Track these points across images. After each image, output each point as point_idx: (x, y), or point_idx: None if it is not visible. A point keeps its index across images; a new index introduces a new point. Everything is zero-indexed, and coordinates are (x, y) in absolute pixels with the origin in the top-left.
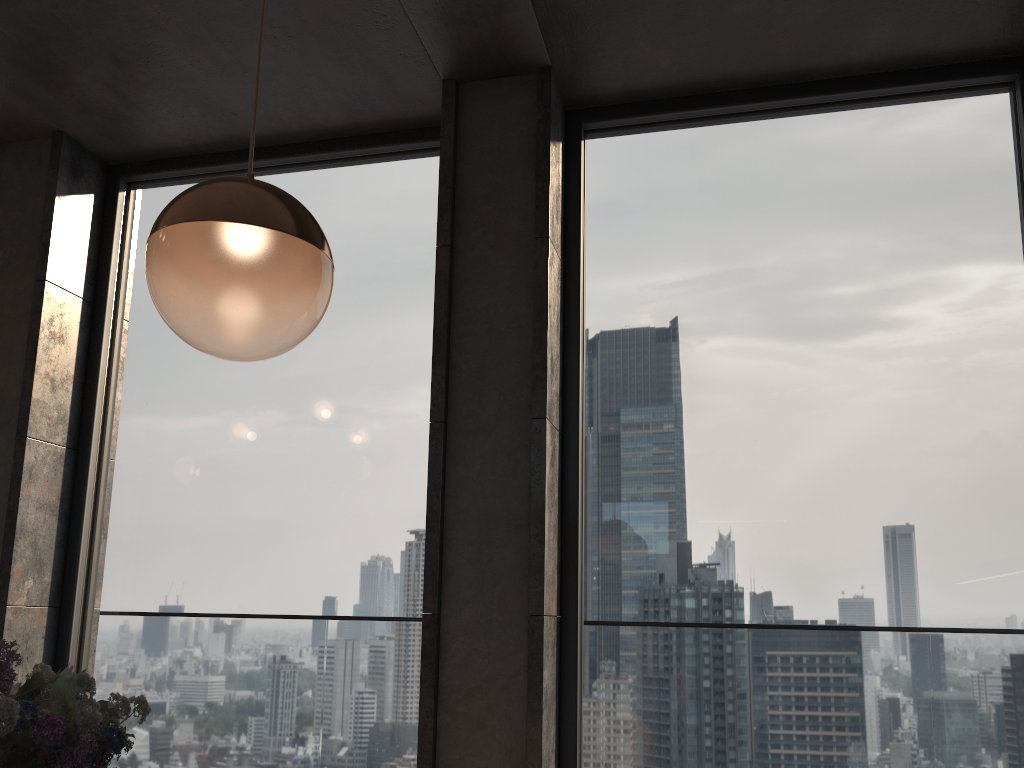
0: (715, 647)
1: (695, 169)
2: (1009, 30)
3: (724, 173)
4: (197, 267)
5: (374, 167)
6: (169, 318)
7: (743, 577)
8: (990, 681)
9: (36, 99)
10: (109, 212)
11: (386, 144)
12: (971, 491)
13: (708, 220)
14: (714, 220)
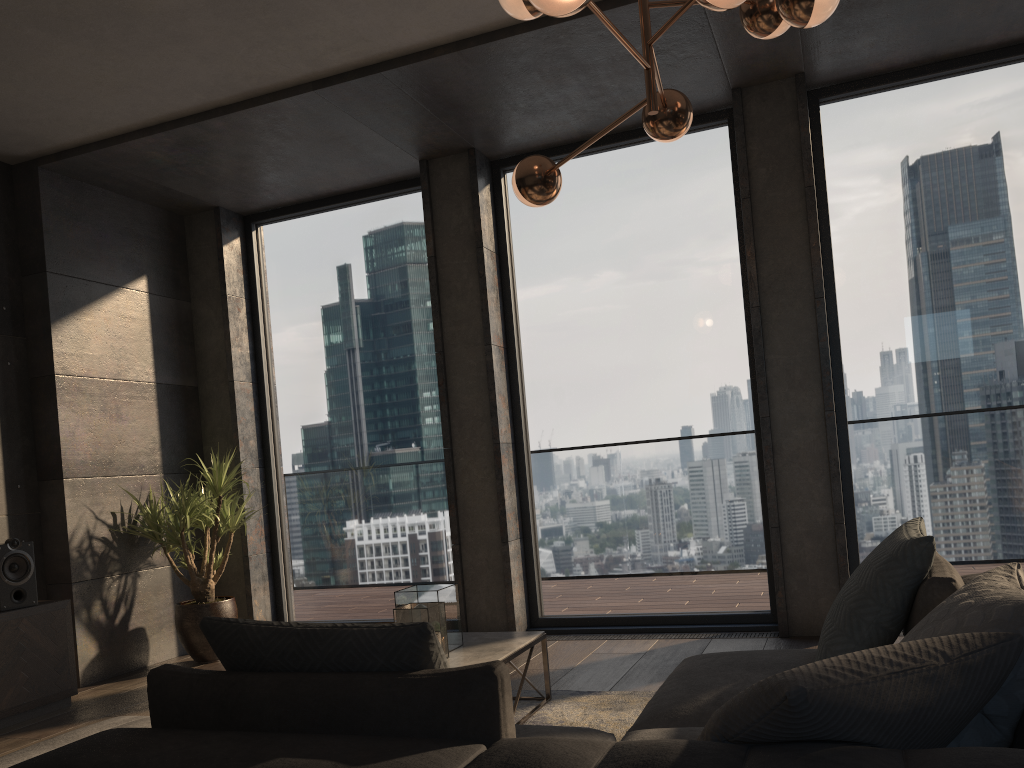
0: None
1: None
2: None
3: None
4: None
5: None
6: None
7: None
8: None
9: (813, 54)
10: (815, 127)
11: None
12: None
13: None
14: None
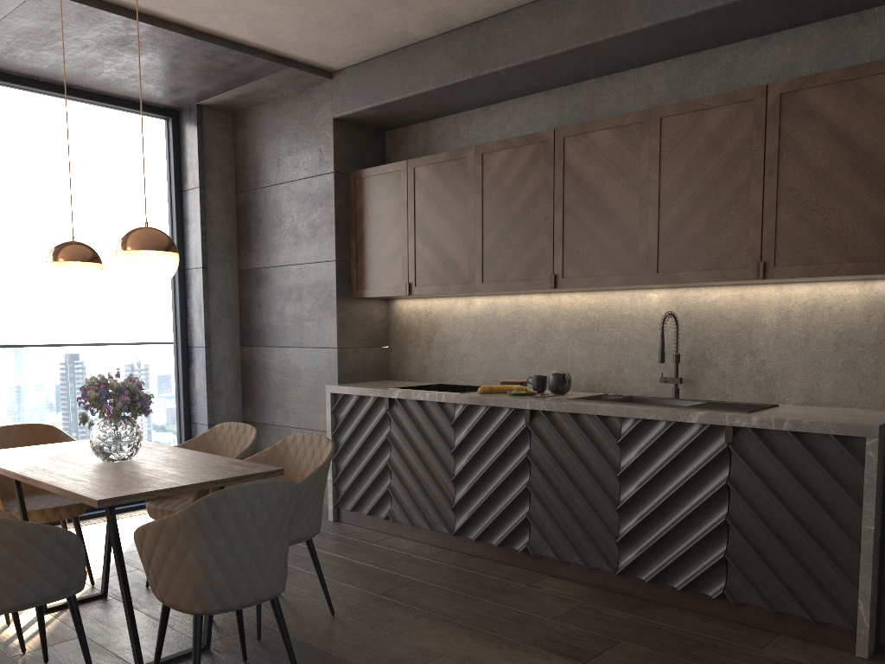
0: (47, 362)
1: (28, 119)
2: (173, 103)
3: (43, 126)
4: (88, 274)
5: None
6: (69, 284)
7: (59, 330)
8: (154, 368)
9: None
10: None
11: None
12: (149, 295)
13: (36, 150)
14: (39, 151)
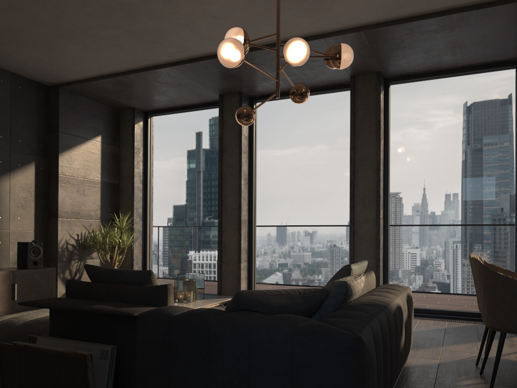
0: None
1: None
2: None
3: None
4: None
5: (485, 75)
6: None
7: None
8: None
9: (382, 65)
10: (386, 94)
11: (492, 68)
12: None
13: None
14: None
